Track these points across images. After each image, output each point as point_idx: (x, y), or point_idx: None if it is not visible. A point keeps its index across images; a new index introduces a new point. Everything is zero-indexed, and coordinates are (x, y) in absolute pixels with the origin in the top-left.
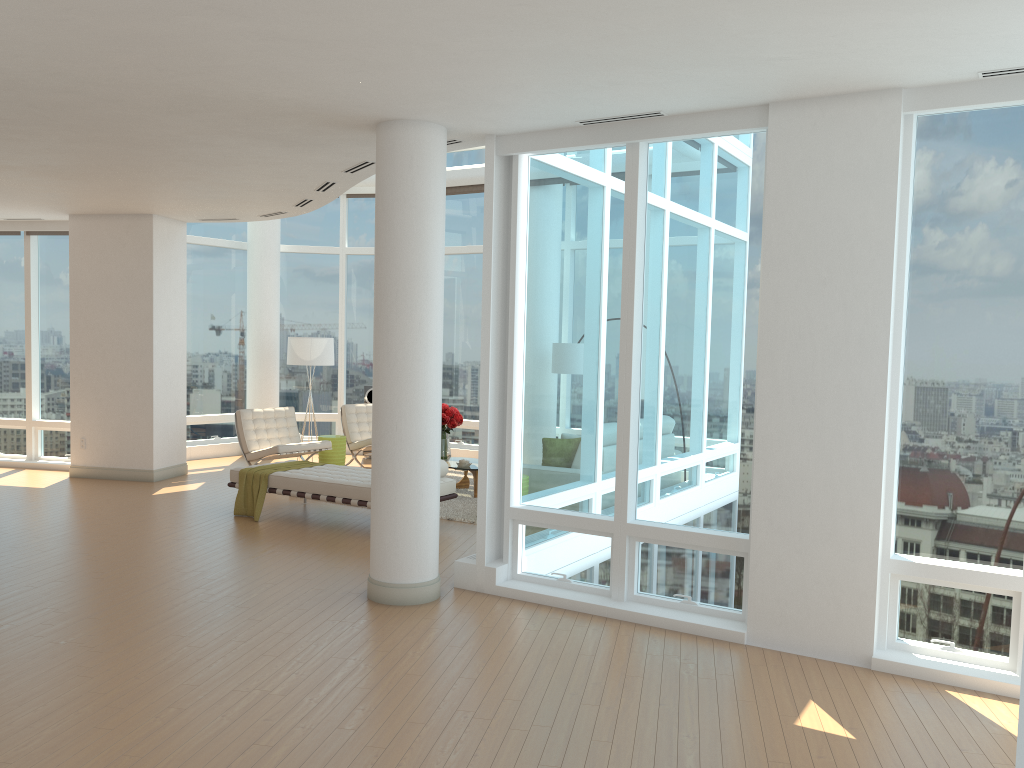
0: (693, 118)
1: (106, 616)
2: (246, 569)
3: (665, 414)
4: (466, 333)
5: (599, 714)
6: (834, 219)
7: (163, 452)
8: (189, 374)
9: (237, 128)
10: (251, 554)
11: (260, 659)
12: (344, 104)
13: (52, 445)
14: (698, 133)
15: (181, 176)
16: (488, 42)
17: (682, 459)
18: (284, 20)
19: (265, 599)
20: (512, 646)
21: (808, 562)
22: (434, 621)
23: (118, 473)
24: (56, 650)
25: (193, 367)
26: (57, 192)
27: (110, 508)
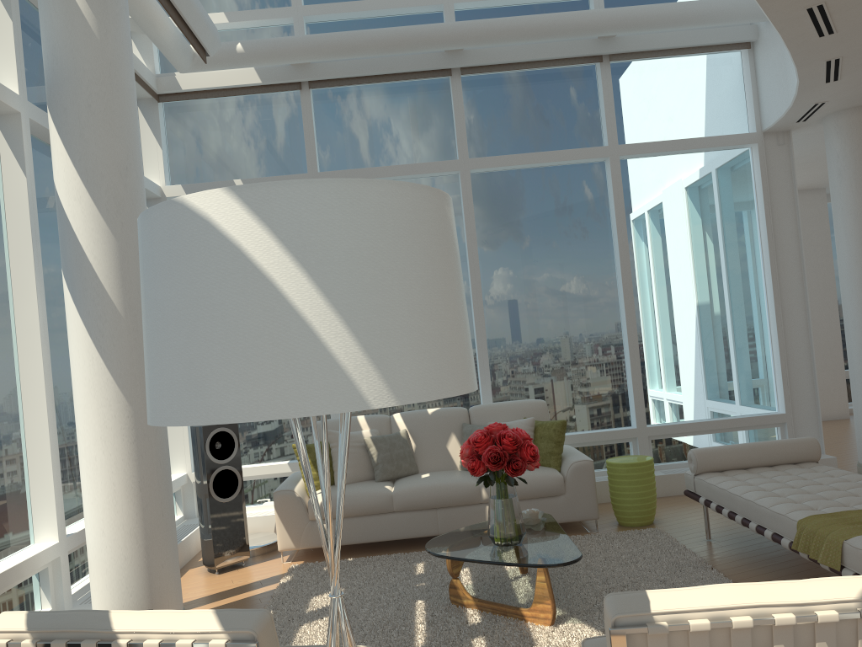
0: None
1: None
2: None
3: None
4: None
5: None
6: None
7: None
8: None
9: None
10: None
11: None
12: None
13: None
14: None
15: None
16: None
17: None
18: None
19: None
20: None
21: None
22: None
23: None
24: None
25: None
26: None
27: None
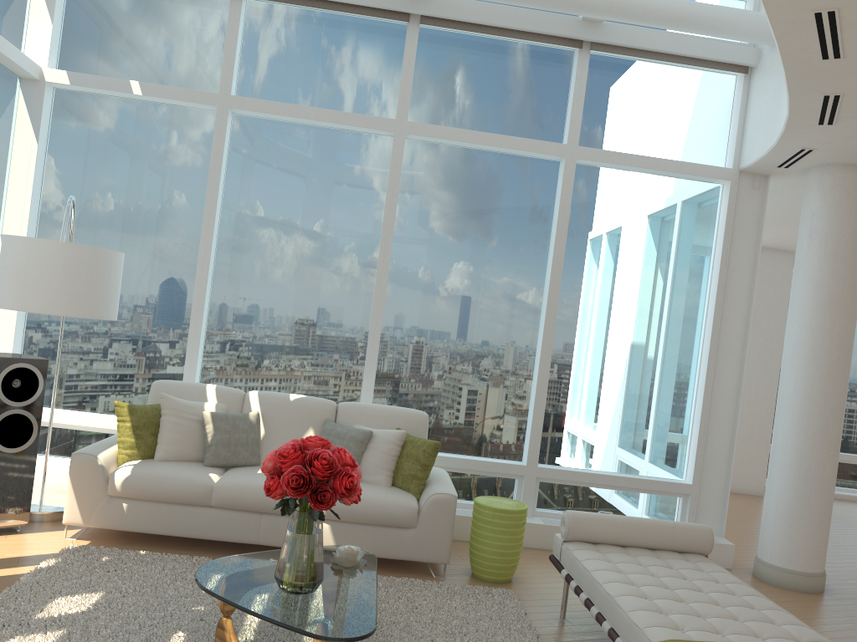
0: None
1: None
2: None
3: None
4: None
5: None
6: None
7: None
8: None
9: None
10: None
11: None
12: None
13: None
14: None
15: None
16: None
17: None
18: None
19: None
20: None
21: None
22: None
23: None
24: None
25: None
26: None
27: None
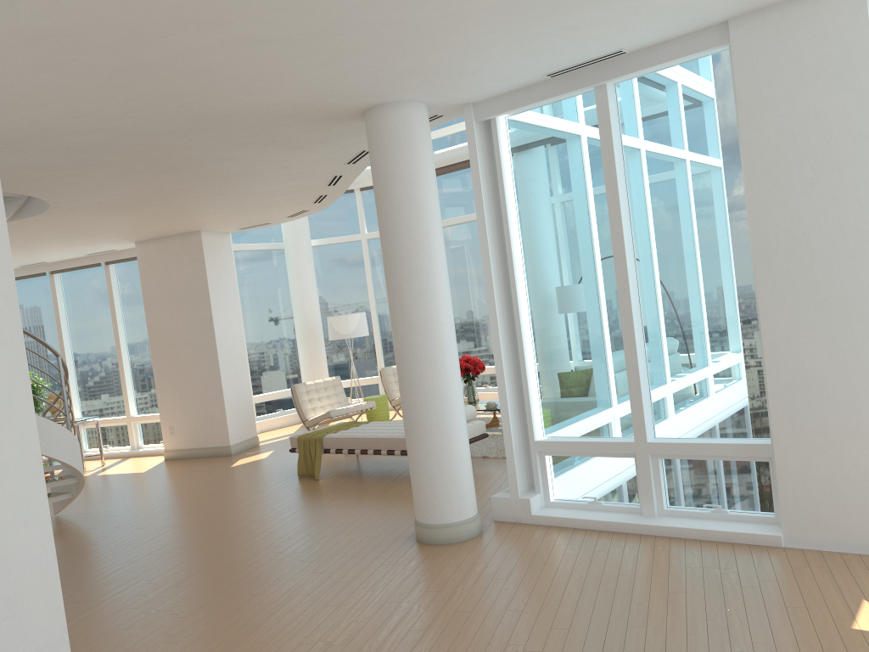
0: (654, 50)
1: (190, 582)
2: (309, 525)
3: (669, 334)
4: (478, 291)
5: (647, 636)
6: (812, 118)
7: (236, 429)
8: (251, 360)
9: (245, 139)
10: (313, 510)
11: (323, 610)
12: (330, 98)
13: (149, 435)
14: (661, 63)
15: (212, 192)
16: (446, 8)
17: (692, 375)
18: (256, 23)
19: (326, 551)
20: (554, 573)
21: (836, 459)
22: (478, 556)
23: (202, 452)
24: (147, 620)
25: (254, 354)
26: (119, 224)
27: (196, 483)
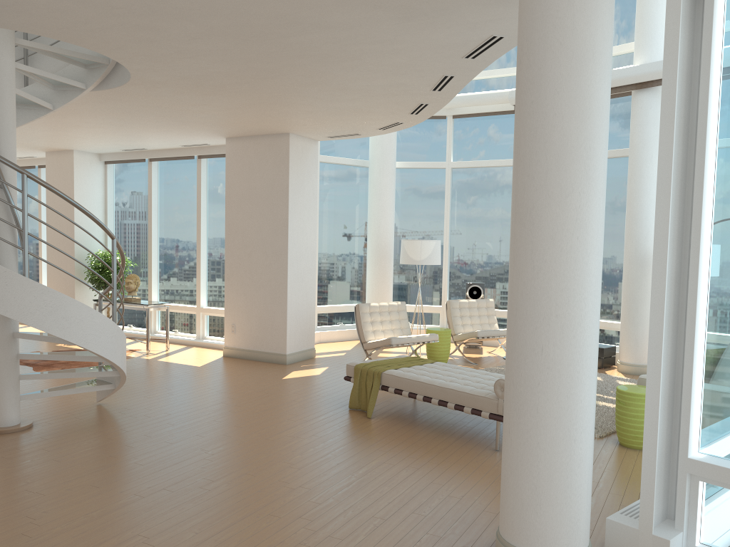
0: None
1: None
2: (354, 489)
3: None
4: None
5: None
6: None
7: (295, 339)
8: (320, 271)
9: None
10: (361, 465)
11: None
12: None
13: (214, 327)
14: None
15: (304, 81)
16: None
17: None
18: None
19: None
20: None
21: None
22: None
23: (259, 355)
24: None
25: (324, 265)
26: (207, 112)
27: (244, 392)
